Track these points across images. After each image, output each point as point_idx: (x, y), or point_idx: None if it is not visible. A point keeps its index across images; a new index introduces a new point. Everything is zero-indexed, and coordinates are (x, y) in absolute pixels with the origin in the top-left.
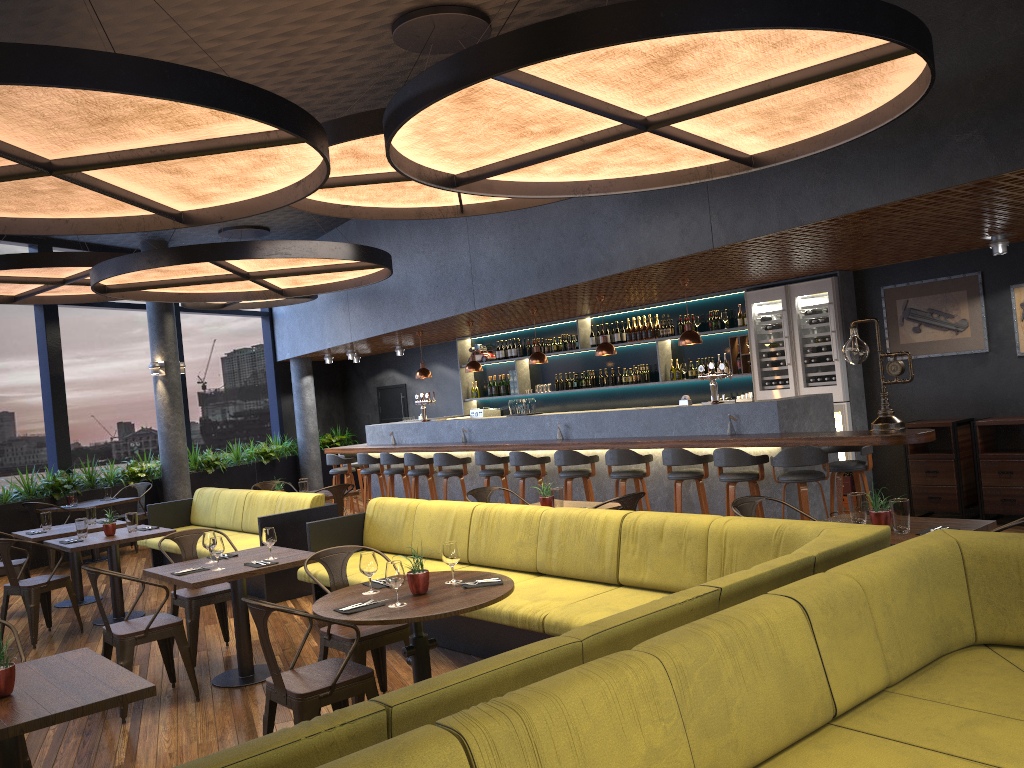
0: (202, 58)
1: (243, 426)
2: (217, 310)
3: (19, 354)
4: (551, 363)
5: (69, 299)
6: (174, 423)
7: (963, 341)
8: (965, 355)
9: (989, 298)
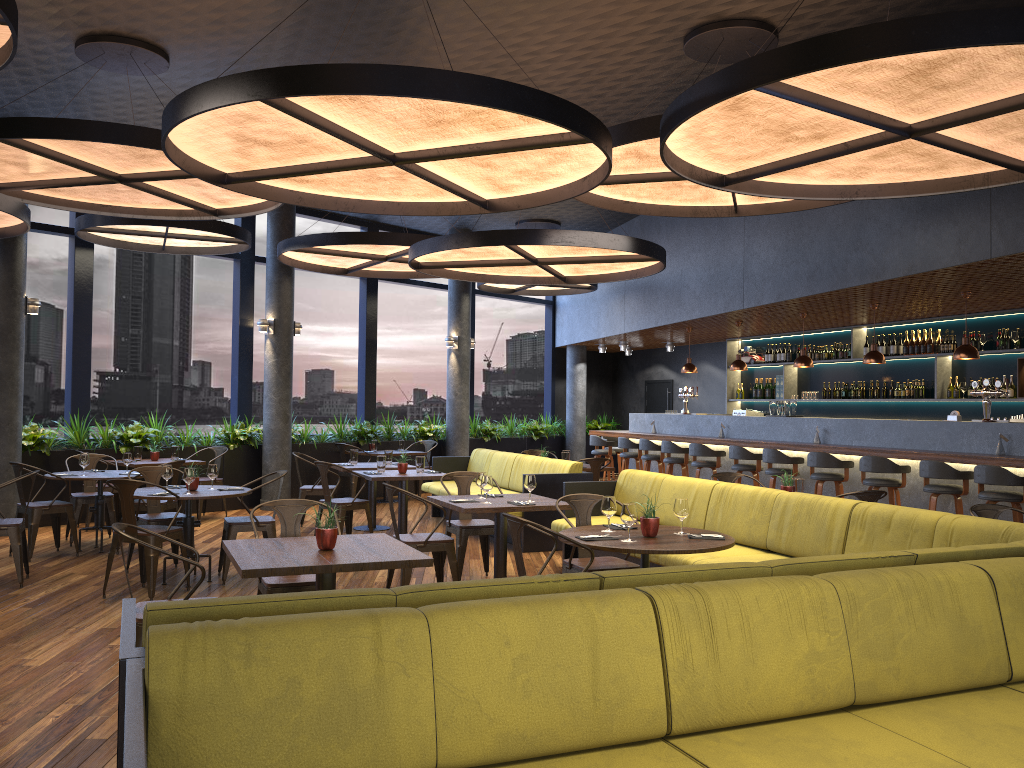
0: (517, 69)
1: (519, 404)
2: (507, 295)
3: (342, 321)
4: (820, 371)
5: (388, 274)
6: (460, 392)
7: None
8: None
9: None
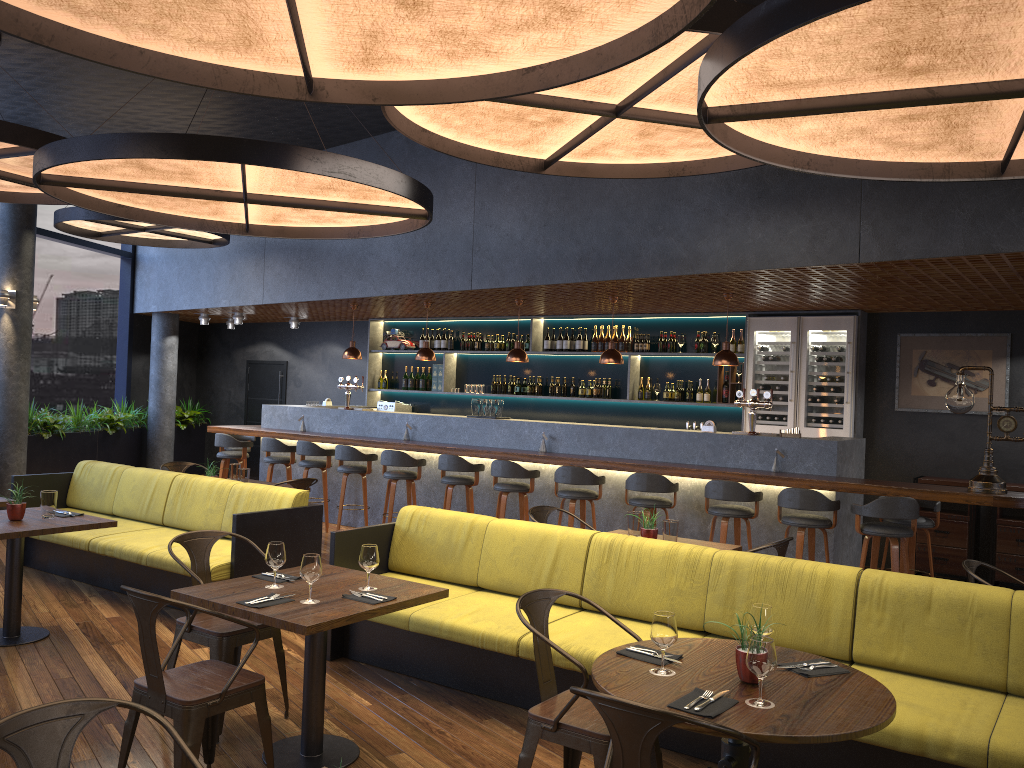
0: None
1: (73, 384)
2: (75, 239)
3: None
4: (486, 362)
5: None
6: (18, 371)
7: (981, 401)
8: (981, 416)
9: (1015, 361)
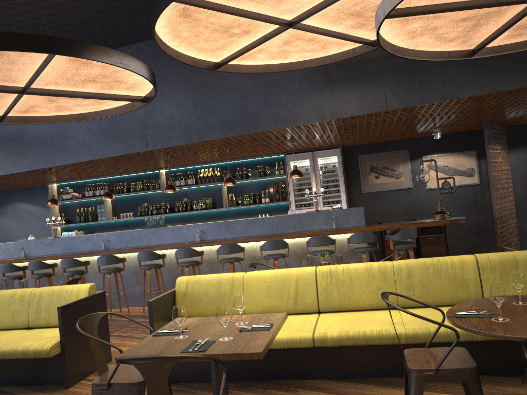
0: None
1: None
2: None
3: None
4: (131, 199)
5: None
6: None
7: (400, 182)
8: (401, 189)
9: (412, 162)
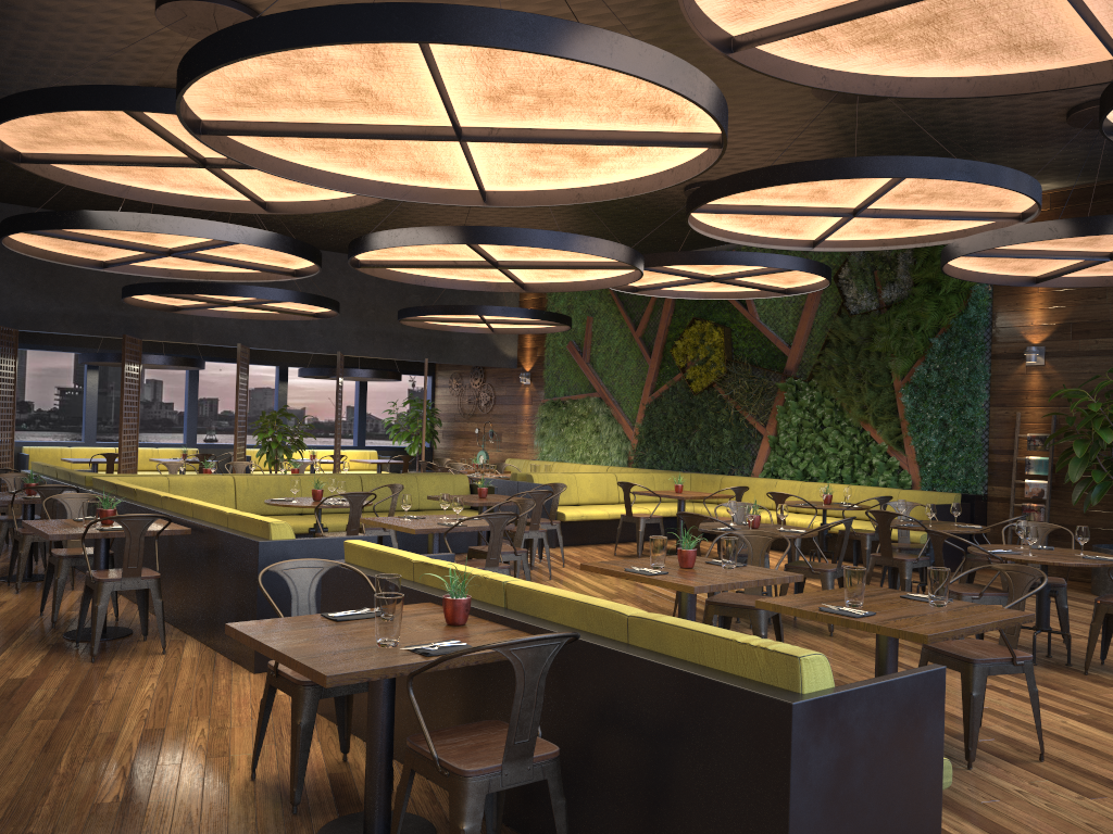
0: None
1: None
2: None
3: None
4: None
5: None
6: None
7: None
8: None
9: None
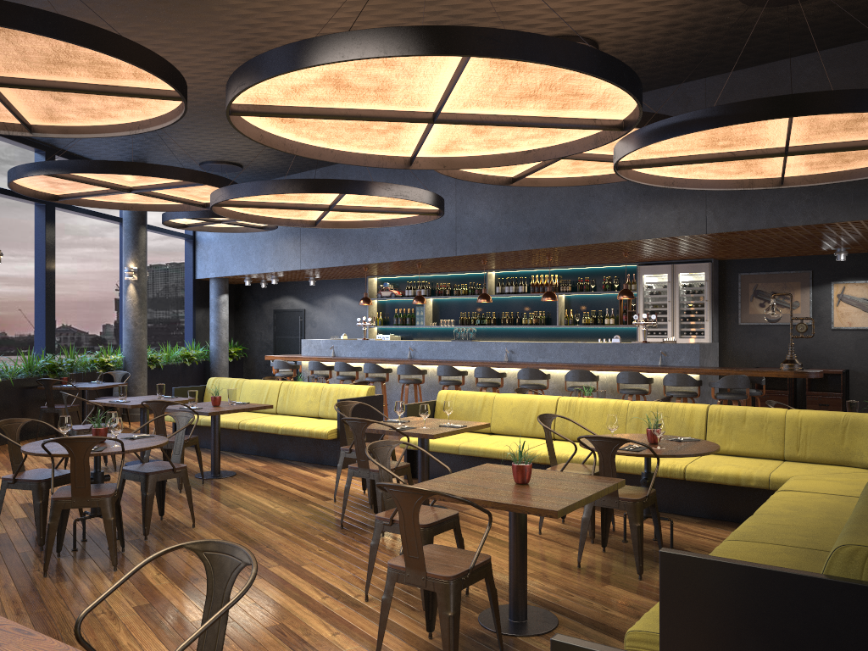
0: None
1: (152, 332)
2: (160, 229)
3: None
4: (454, 304)
5: (100, 204)
6: (140, 322)
7: (794, 316)
8: (795, 325)
9: (815, 289)
